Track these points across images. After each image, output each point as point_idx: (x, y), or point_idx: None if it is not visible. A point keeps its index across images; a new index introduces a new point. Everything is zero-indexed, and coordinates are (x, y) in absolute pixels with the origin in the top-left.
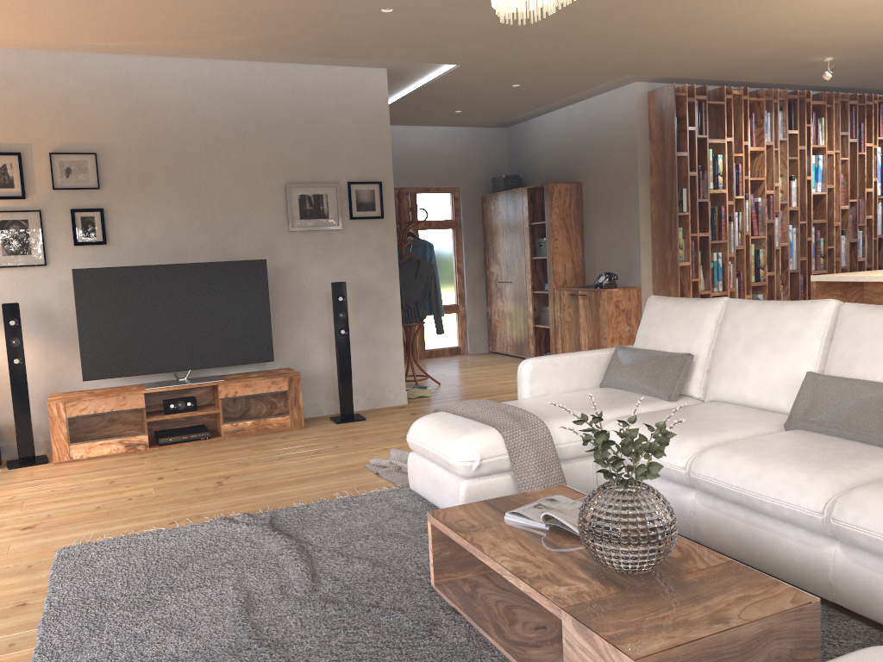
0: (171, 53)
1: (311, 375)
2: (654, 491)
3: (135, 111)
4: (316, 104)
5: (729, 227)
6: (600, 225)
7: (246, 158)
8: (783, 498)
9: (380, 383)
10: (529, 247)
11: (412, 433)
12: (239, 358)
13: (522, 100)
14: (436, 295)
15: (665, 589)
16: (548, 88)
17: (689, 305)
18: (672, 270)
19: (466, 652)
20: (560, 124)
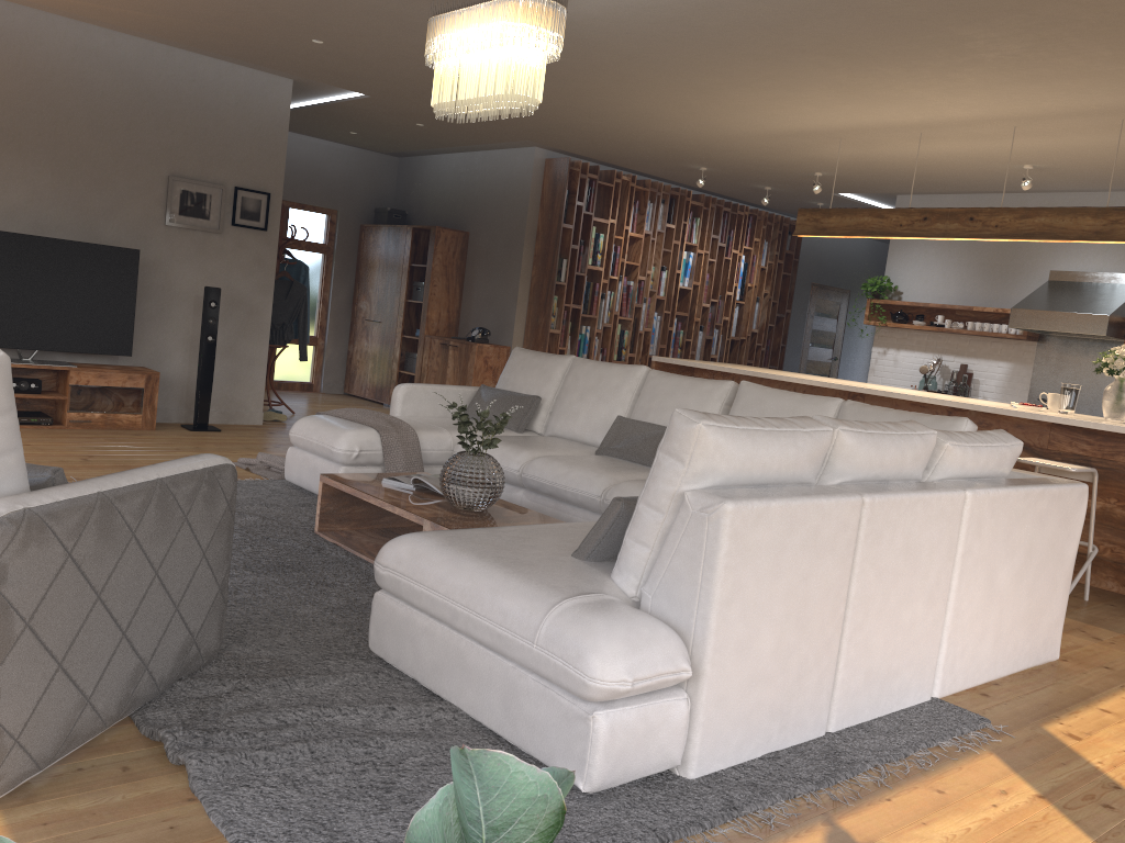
0: (67, 14)
1: (166, 379)
2: (493, 458)
3: (16, 66)
4: (215, 101)
5: (601, 304)
6: (481, 279)
7: (130, 140)
8: (579, 488)
9: (237, 399)
10: (405, 289)
11: (296, 428)
12: (95, 347)
13: (422, 138)
14: (305, 320)
15: (491, 517)
16: (451, 134)
17: (545, 358)
18: (542, 335)
19: (347, 561)
20: (456, 168)
